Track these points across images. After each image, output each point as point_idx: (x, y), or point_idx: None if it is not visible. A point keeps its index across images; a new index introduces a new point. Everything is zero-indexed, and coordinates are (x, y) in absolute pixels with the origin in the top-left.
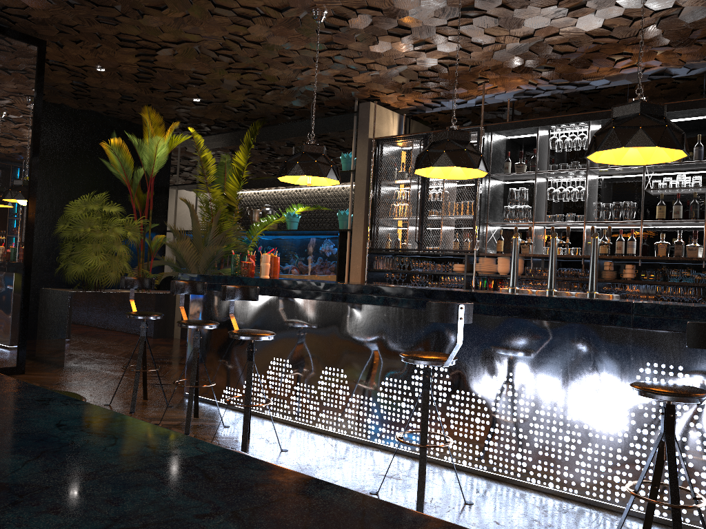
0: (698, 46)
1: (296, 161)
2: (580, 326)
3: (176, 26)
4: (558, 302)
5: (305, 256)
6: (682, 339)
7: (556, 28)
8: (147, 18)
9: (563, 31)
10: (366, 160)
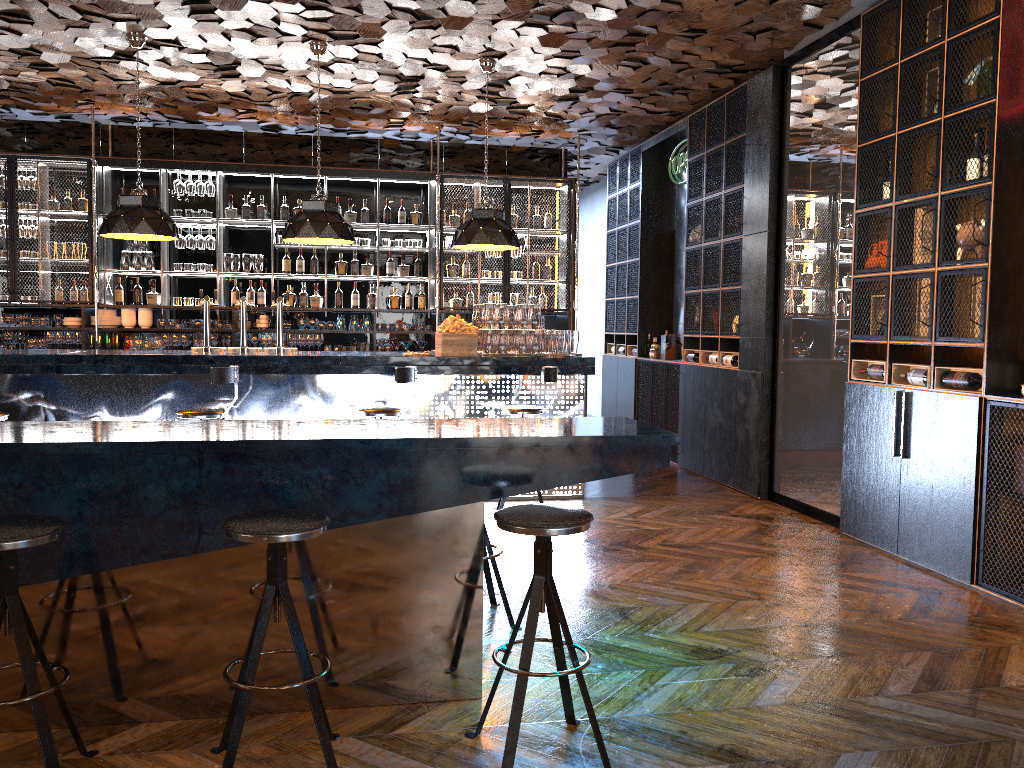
0: (313, 116)
1: None
2: (299, 376)
3: None
4: (286, 359)
5: None
6: (370, 379)
7: (200, 82)
8: None
9: (206, 86)
10: None
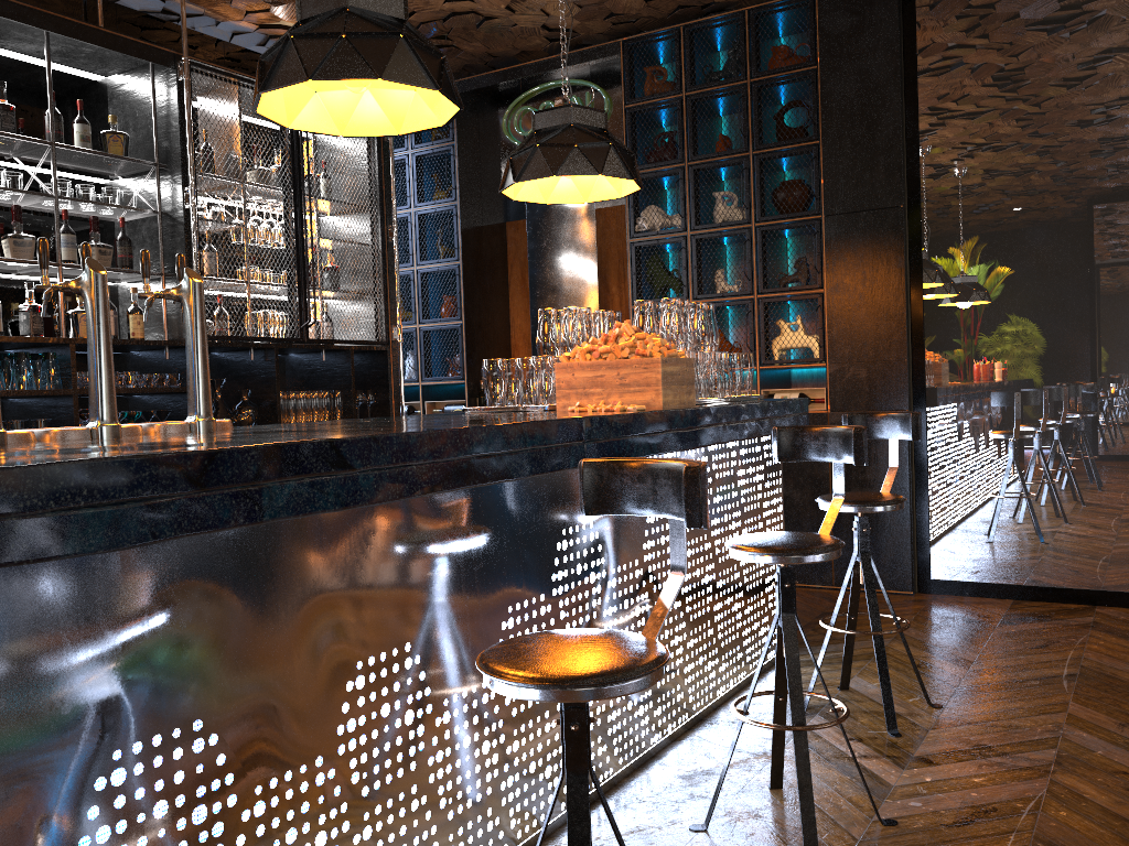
0: None
1: None
2: (486, 487)
3: None
4: (500, 435)
5: None
6: None
7: None
8: None
9: None
10: None
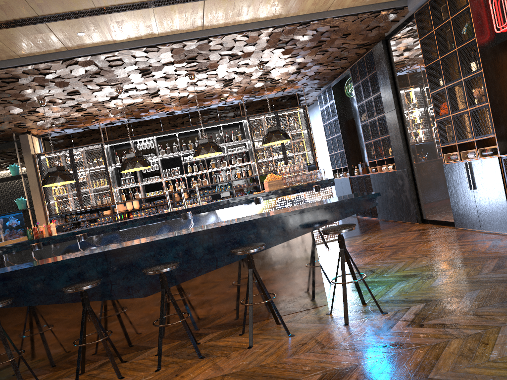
0: (188, 104)
1: (57, 175)
2: (213, 212)
3: None
4: (207, 205)
5: None
6: (242, 207)
7: (142, 101)
8: None
9: (145, 102)
10: (33, 166)
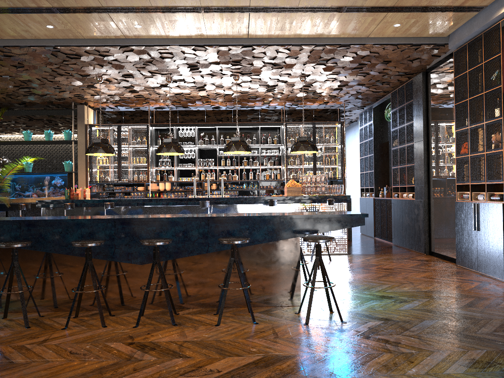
0: (233, 102)
1: (100, 147)
2: (231, 205)
3: (16, 72)
4: (226, 198)
5: (43, 187)
6: (258, 206)
7: (190, 93)
8: (2, 67)
9: (192, 94)
10: (84, 135)
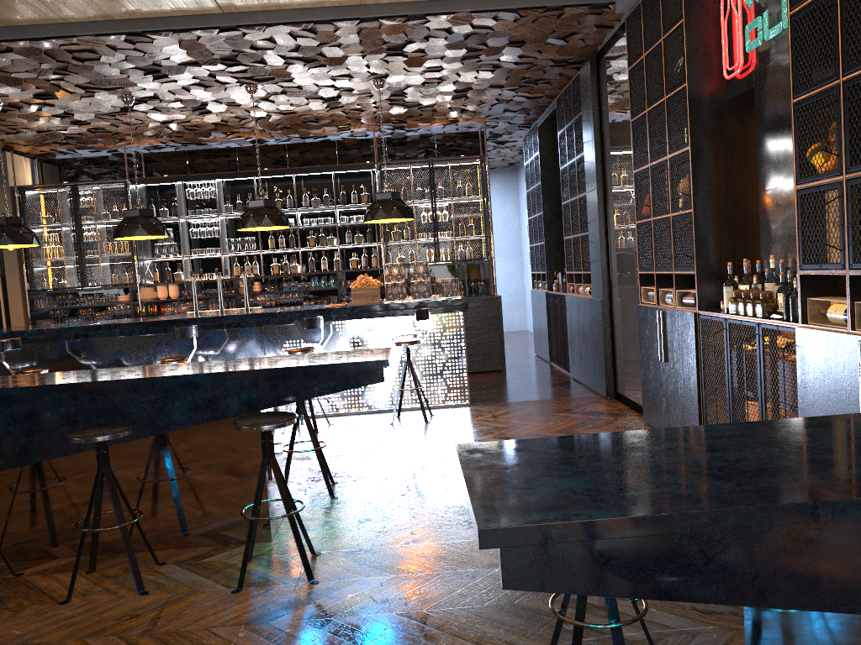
0: (281, 130)
1: (3, 233)
2: (251, 328)
3: None
4: (238, 317)
5: None
6: (301, 326)
7: (188, 119)
8: None
9: (194, 120)
10: (11, 207)
